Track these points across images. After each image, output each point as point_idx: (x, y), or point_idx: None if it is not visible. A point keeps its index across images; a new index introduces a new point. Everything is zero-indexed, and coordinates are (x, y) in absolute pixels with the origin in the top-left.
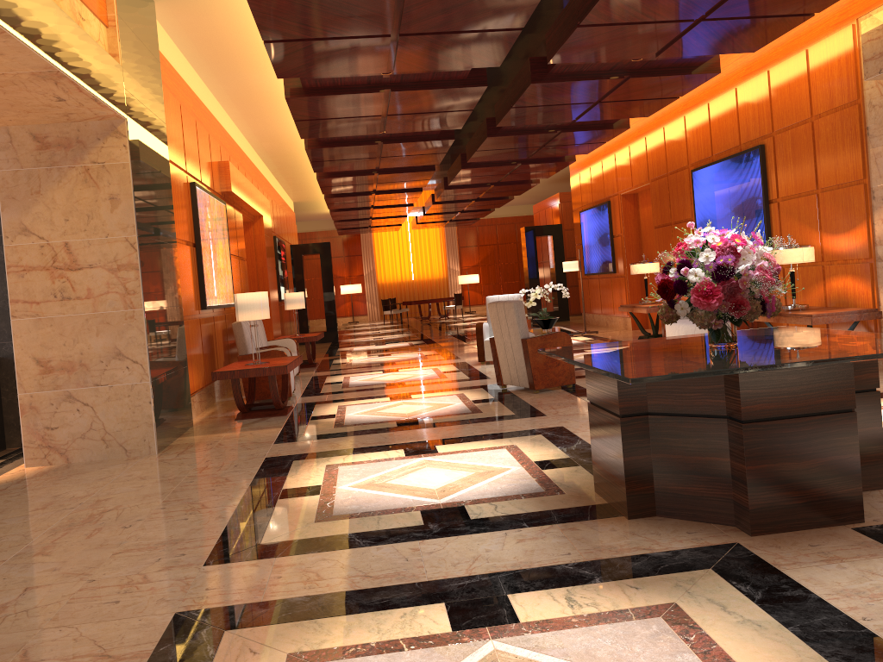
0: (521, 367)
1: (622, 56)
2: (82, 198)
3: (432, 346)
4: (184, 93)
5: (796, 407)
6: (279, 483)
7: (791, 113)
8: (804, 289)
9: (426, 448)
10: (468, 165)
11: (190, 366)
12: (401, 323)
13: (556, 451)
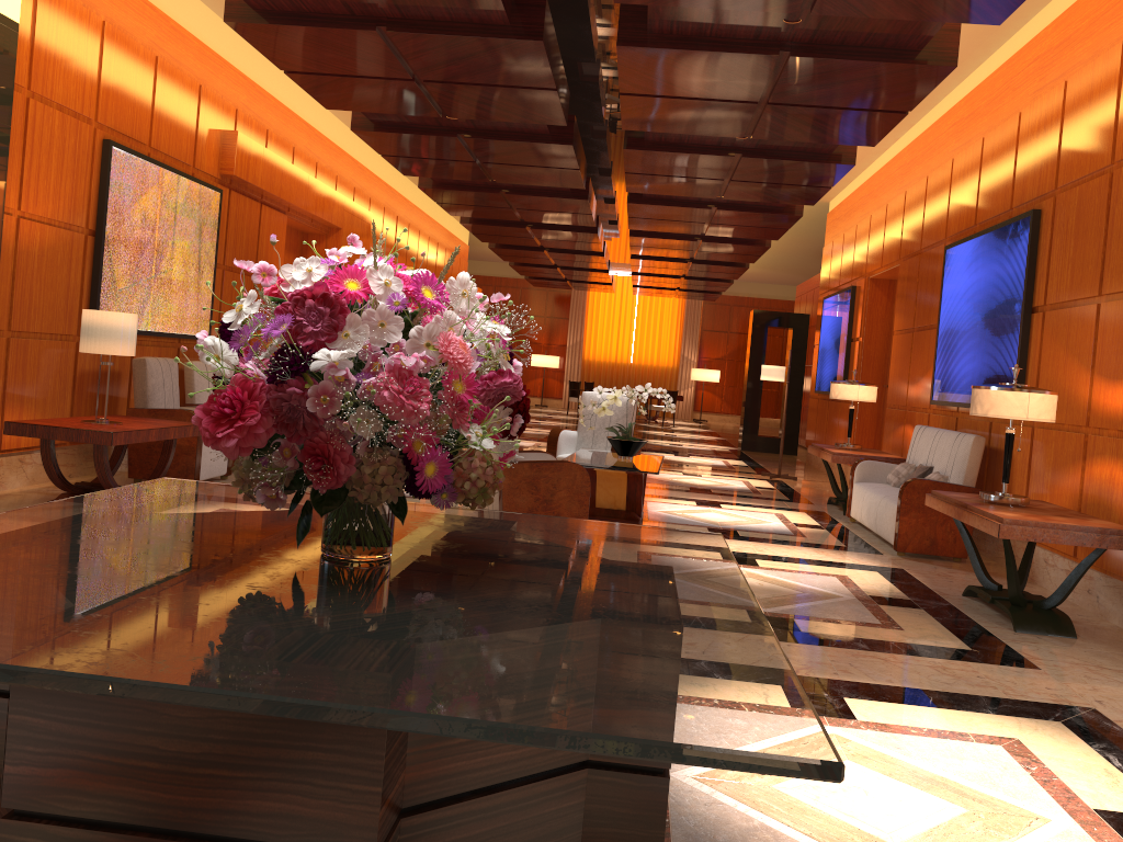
0: (496, 509)
1: (742, 2)
2: None
3: None
4: (132, 10)
5: (178, 806)
6: None
7: (1084, 156)
8: (1055, 470)
9: None
10: (638, 198)
11: (13, 408)
12: None
13: None
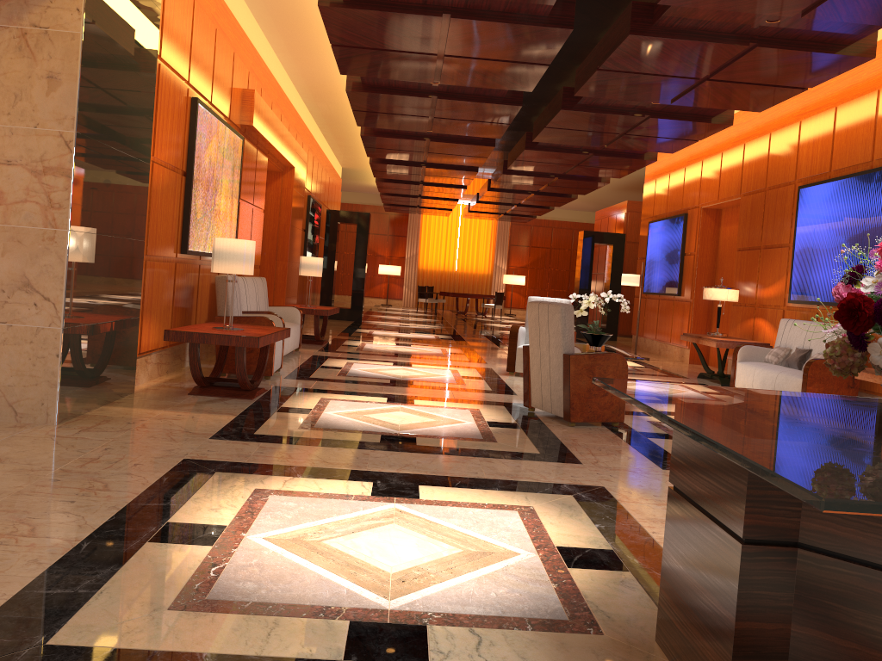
0: (557, 390)
1: (757, 7)
2: (11, 71)
3: (459, 343)
4: None
5: None
6: (171, 509)
7: None
8: None
9: (404, 487)
10: (533, 146)
11: (146, 318)
12: (435, 314)
13: (592, 532)
